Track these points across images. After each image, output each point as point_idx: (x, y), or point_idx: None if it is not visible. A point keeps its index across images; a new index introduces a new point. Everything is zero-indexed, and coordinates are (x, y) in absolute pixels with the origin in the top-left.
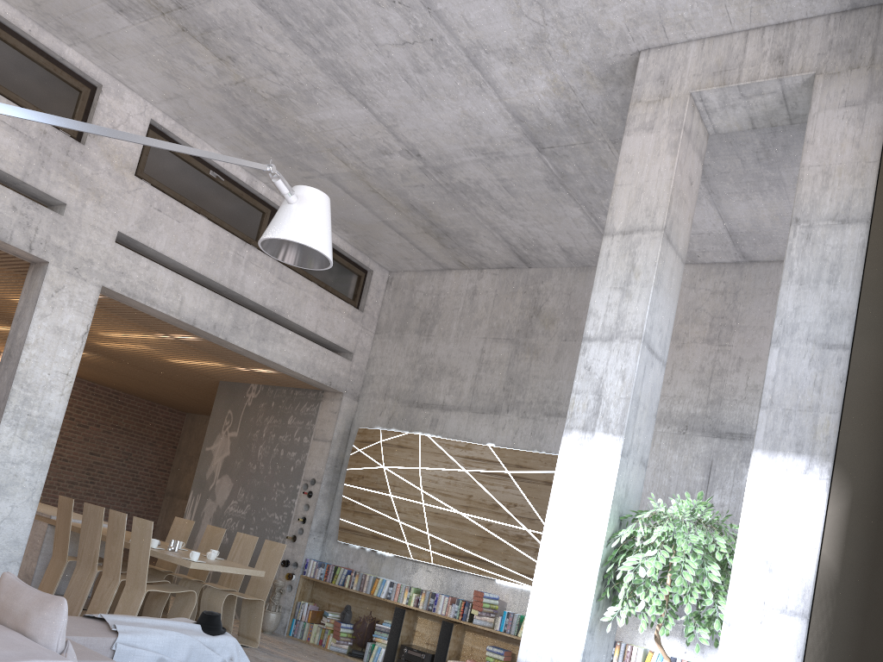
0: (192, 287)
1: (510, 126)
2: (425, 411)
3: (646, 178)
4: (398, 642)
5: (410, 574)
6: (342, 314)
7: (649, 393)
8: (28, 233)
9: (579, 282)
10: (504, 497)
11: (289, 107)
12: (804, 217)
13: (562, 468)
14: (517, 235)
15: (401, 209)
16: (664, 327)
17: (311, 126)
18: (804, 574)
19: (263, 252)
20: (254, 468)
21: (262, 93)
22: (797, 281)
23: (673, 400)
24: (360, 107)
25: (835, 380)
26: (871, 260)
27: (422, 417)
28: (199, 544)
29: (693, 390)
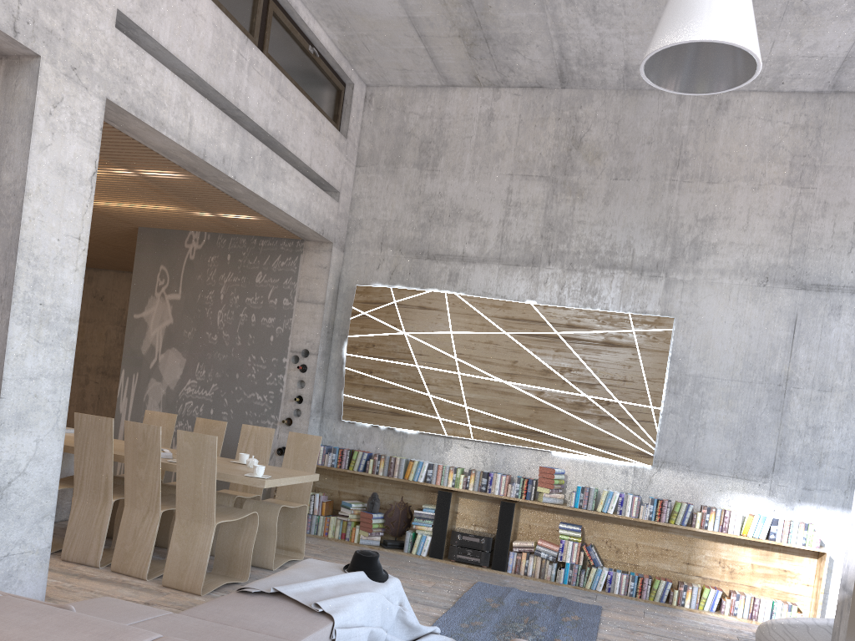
0: (200, 103)
1: None
2: (440, 264)
3: None
4: (447, 528)
5: (442, 452)
6: (331, 141)
7: None
8: (8, 3)
9: (629, 109)
10: (555, 362)
11: None
12: None
13: None
14: (582, 47)
15: (449, 1)
16: None
17: None
18: None
19: (263, 54)
20: (215, 339)
21: None
22: None
23: (750, 249)
24: None
25: None
26: None
27: (437, 271)
28: None
29: (773, 237)
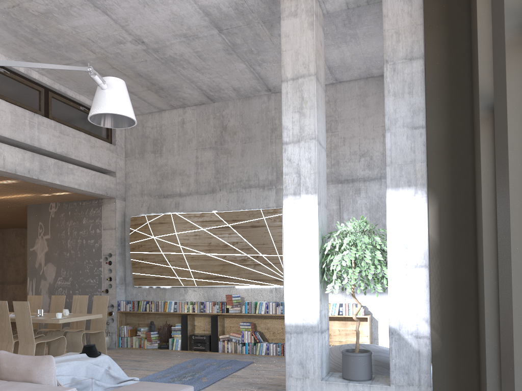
0: (8, 148)
1: (201, 18)
2: (170, 199)
3: (299, 45)
4: (188, 334)
5: (184, 295)
6: (104, 149)
7: (322, 167)
8: None
9: (246, 107)
10: (229, 240)
11: (52, 19)
12: (390, 59)
13: (287, 217)
14: (206, 84)
15: (132, 77)
16: (322, 129)
17: (69, 30)
18: (422, 246)
19: (47, 118)
20: (68, 255)
21: (33, 12)
22: (392, 95)
23: None
24: (102, 15)
25: (420, 145)
26: (428, 79)
27: (169, 203)
28: (50, 308)
29: None
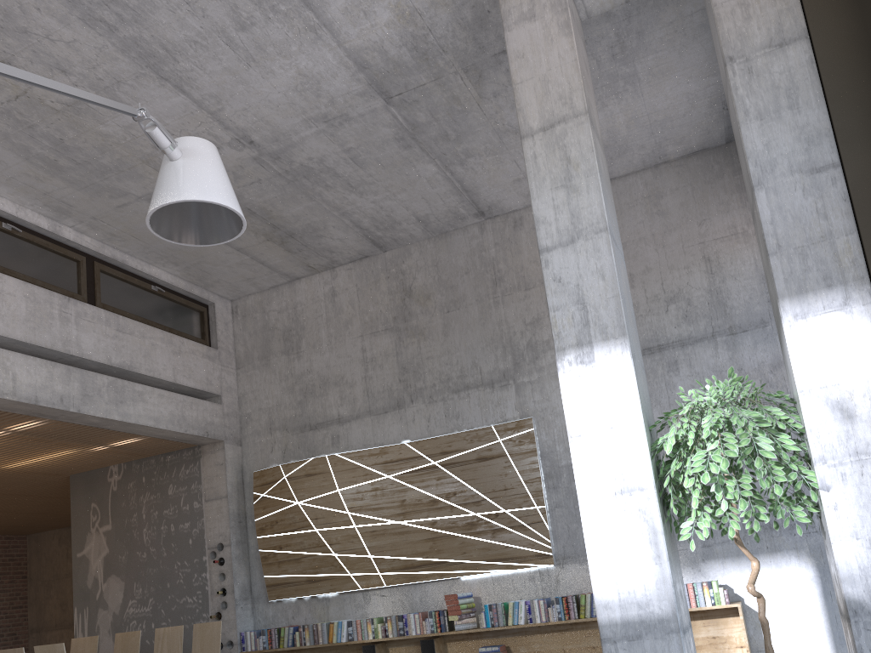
0: (22, 360)
1: (352, 78)
2: (322, 431)
3: (547, 67)
4: None
5: (363, 607)
6: (197, 355)
7: (626, 290)
8: None
9: (442, 250)
10: (440, 490)
11: (88, 115)
12: (738, 53)
13: (570, 394)
14: (369, 215)
15: None
16: (614, 219)
17: (119, 135)
18: None
19: (92, 305)
20: (145, 556)
21: (52, 104)
22: (756, 117)
23: None
24: (175, 94)
25: (838, 201)
26: (826, 73)
27: (321, 438)
28: None
29: None
